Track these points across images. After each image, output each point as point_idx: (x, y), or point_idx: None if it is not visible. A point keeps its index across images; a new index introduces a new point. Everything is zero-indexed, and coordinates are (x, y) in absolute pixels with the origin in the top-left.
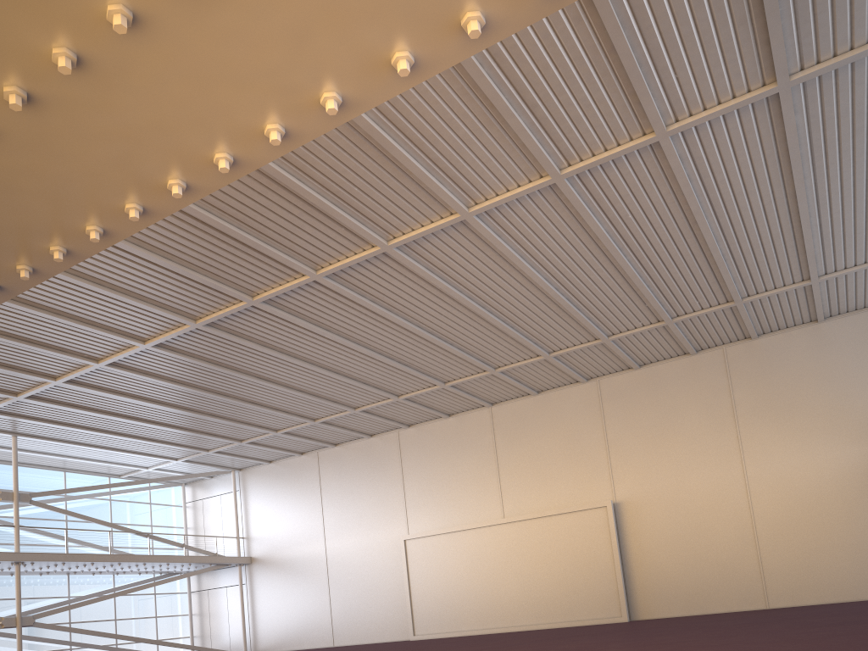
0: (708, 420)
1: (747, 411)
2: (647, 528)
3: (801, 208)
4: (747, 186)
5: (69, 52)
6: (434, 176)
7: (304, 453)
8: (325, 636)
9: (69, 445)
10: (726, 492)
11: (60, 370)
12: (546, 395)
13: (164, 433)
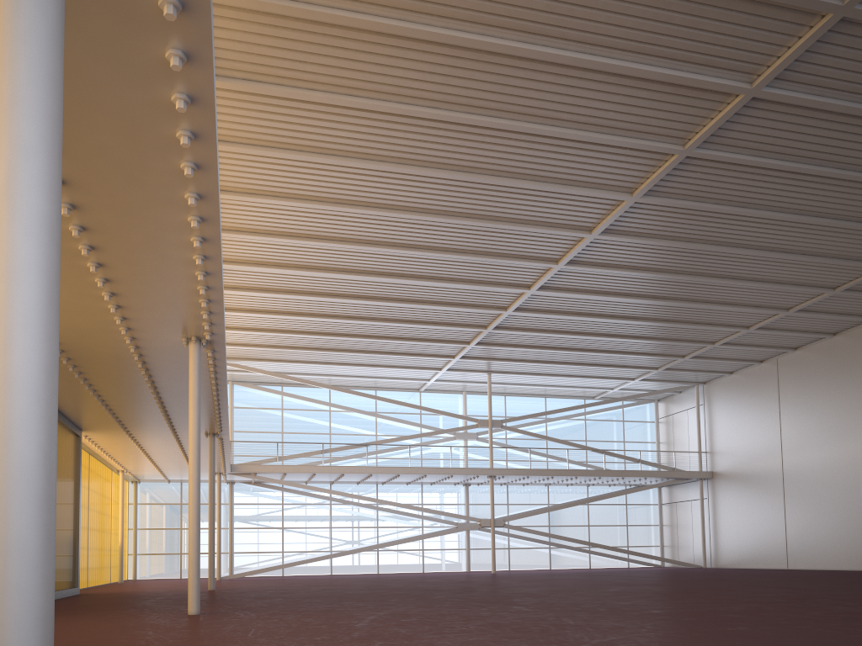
0: None
1: None
2: None
3: None
4: None
5: (74, 226)
6: (683, 71)
7: (763, 360)
8: (779, 557)
9: (532, 376)
10: None
11: (485, 321)
12: None
13: (604, 358)
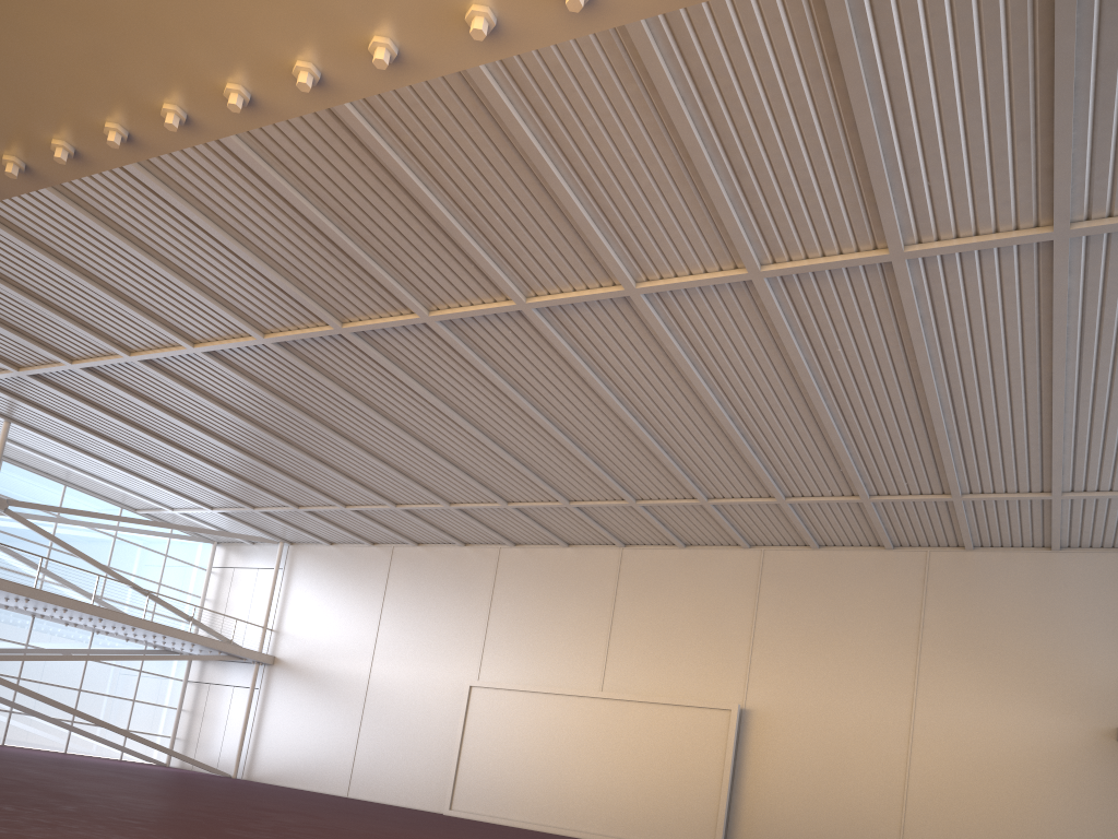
0: (885, 635)
1: (935, 638)
2: (774, 751)
3: (1056, 397)
4: (993, 350)
5: None
6: (600, 229)
7: (377, 543)
8: (340, 781)
9: (76, 452)
10: (882, 732)
11: (80, 352)
12: (694, 551)
13: (201, 470)
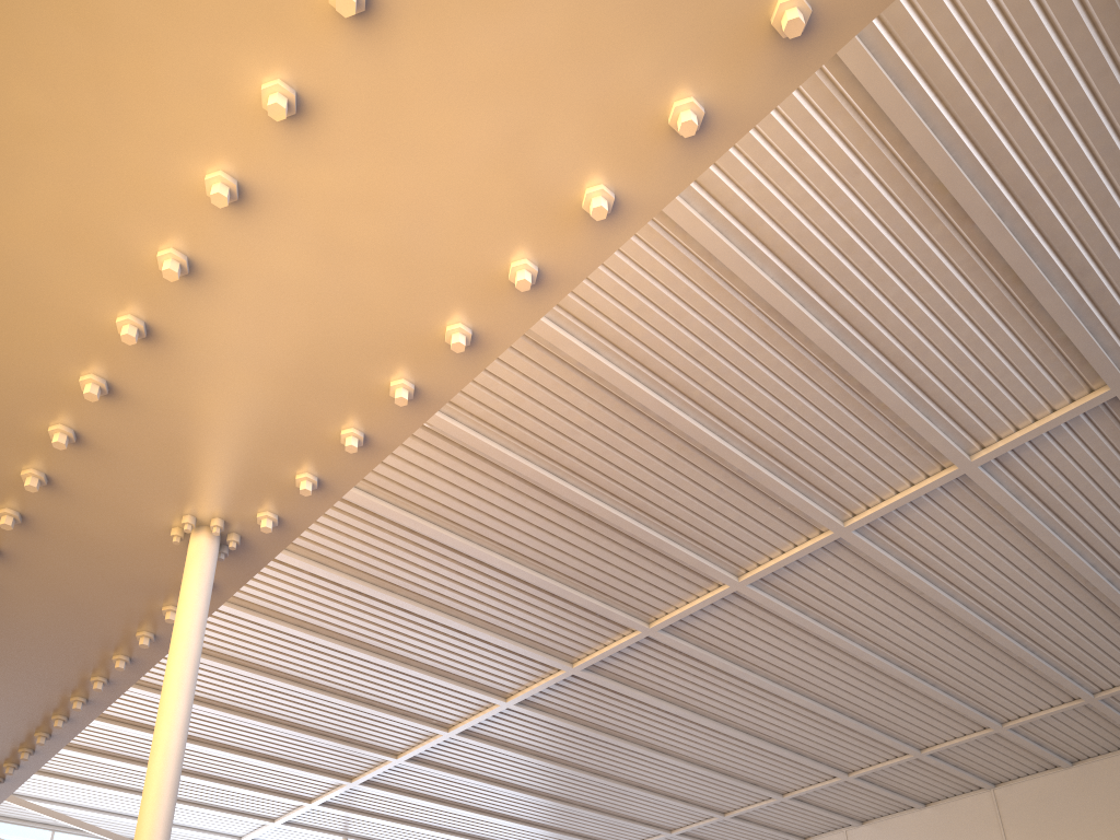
0: None
1: None
2: None
3: None
4: None
5: None
6: (918, 409)
7: None
8: None
9: None
10: None
11: (403, 744)
12: (1087, 766)
13: (522, 834)
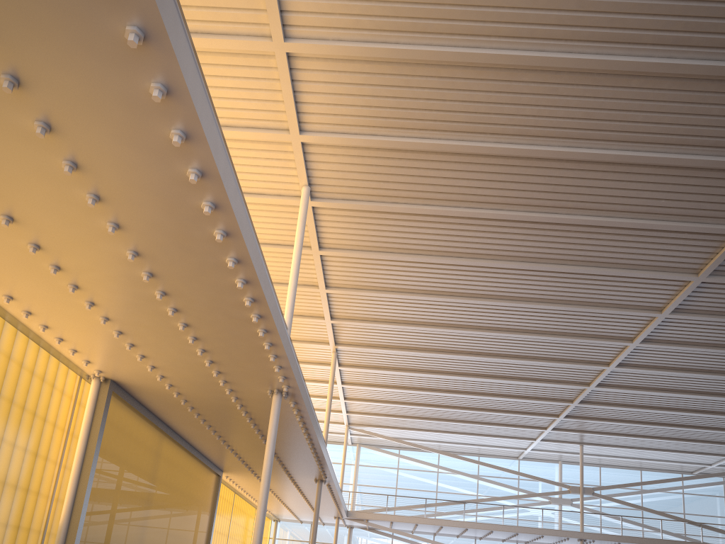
0: None
1: None
2: None
3: None
4: None
5: (158, 291)
6: None
7: None
8: None
9: (624, 449)
10: None
11: (570, 395)
12: None
13: (696, 433)
